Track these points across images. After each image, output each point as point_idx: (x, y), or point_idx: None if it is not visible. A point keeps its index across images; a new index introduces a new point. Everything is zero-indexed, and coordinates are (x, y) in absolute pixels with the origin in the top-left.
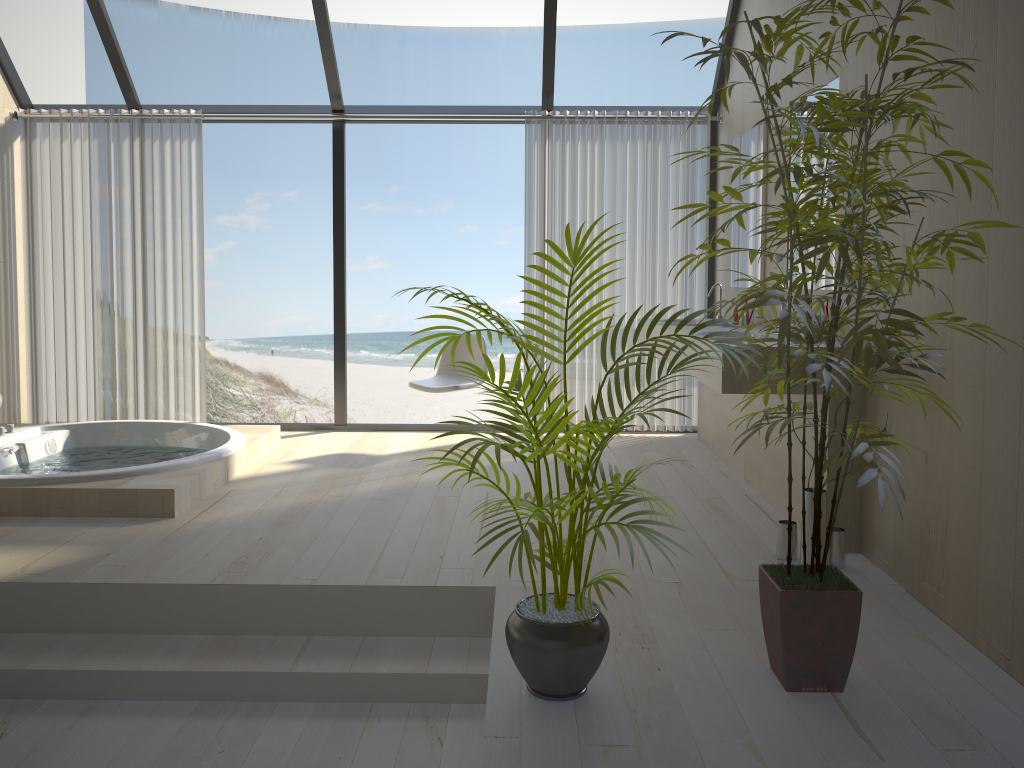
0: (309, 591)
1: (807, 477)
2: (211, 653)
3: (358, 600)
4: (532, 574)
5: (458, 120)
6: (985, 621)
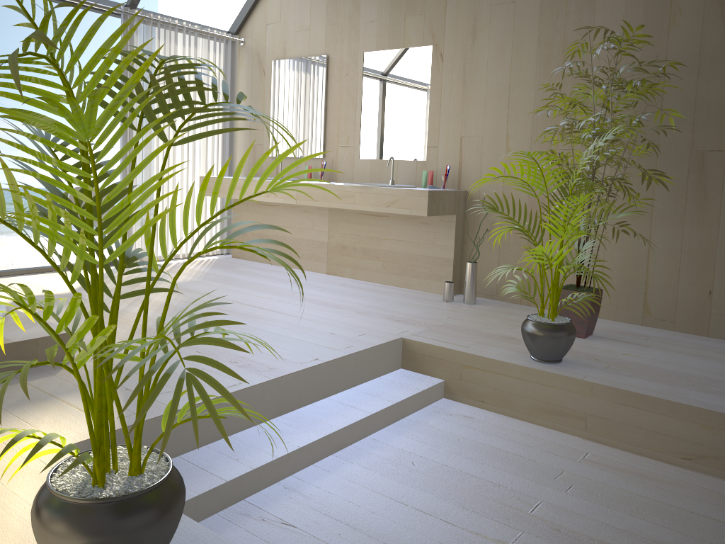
0: (327, 366)
1: (427, 260)
2: (308, 424)
3: (349, 364)
4: (552, 302)
5: (61, 0)
6: None
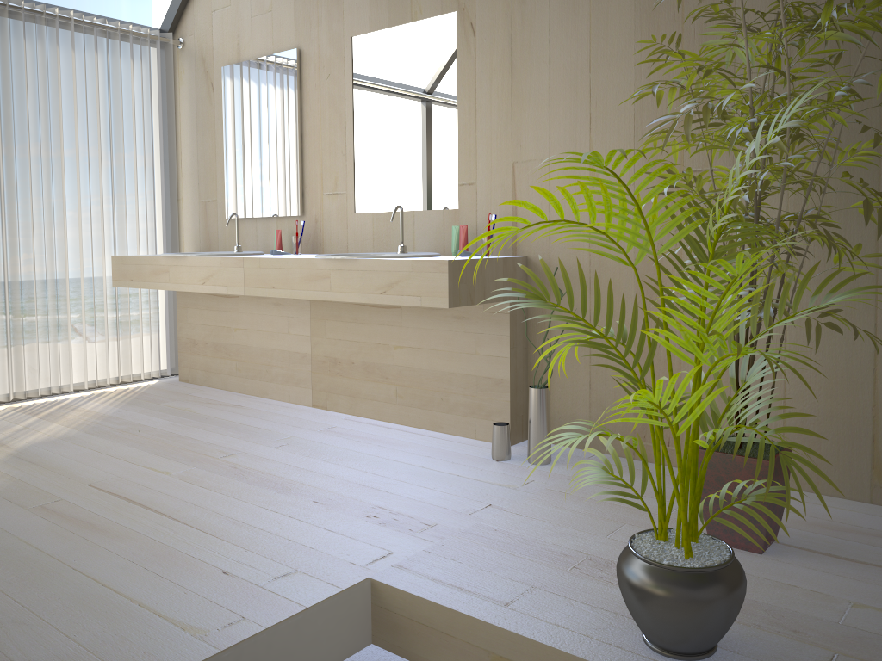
0: None
1: (466, 382)
2: None
3: None
4: (685, 514)
5: None
6: None
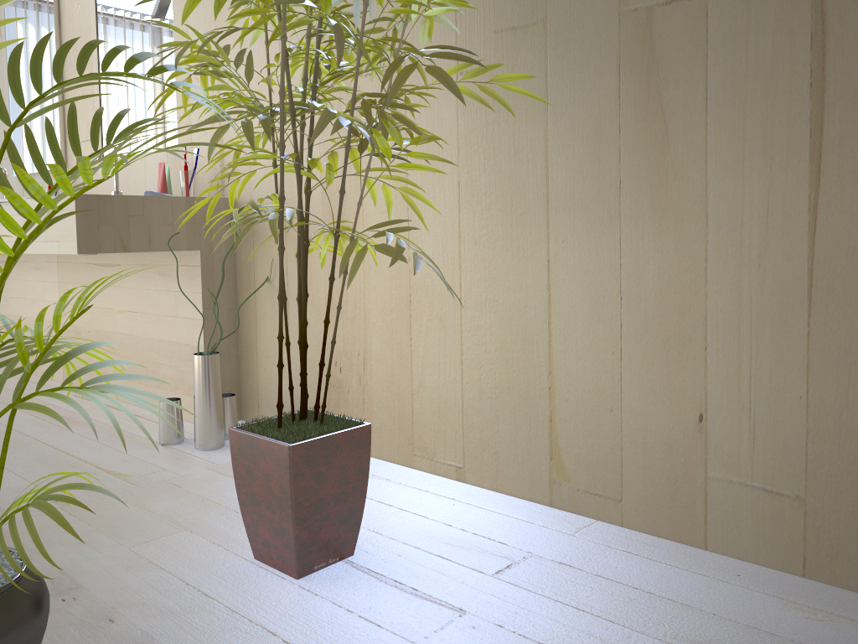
0: None
1: (171, 352)
2: None
3: None
4: None
5: None
6: (426, 439)
